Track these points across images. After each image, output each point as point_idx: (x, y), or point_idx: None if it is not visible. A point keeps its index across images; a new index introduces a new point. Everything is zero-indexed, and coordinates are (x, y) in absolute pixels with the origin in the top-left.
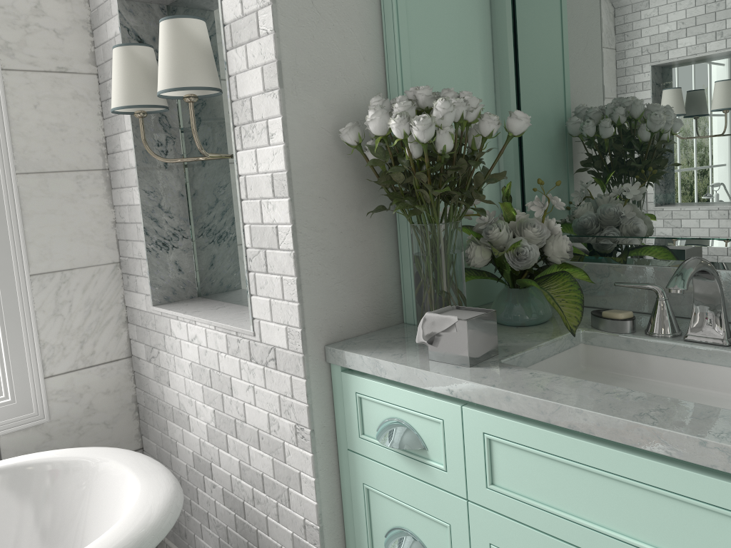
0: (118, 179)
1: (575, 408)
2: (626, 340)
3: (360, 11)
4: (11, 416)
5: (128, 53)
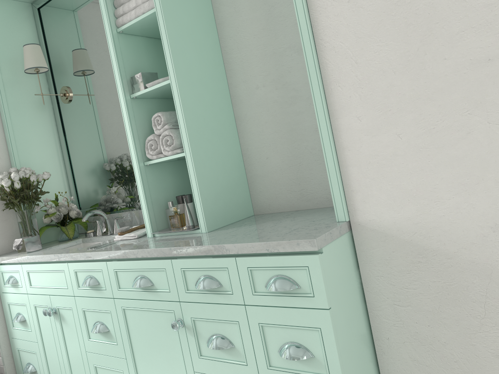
0: None
1: (38, 255)
2: (90, 239)
3: None
4: None
5: None
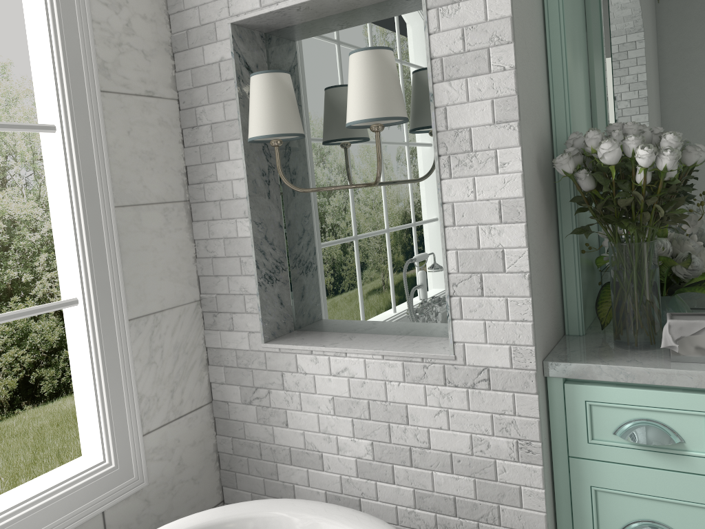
0: (208, 211)
1: None
2: None
3: (539, 53)
4: (115, 484)
5: (276, 80)
